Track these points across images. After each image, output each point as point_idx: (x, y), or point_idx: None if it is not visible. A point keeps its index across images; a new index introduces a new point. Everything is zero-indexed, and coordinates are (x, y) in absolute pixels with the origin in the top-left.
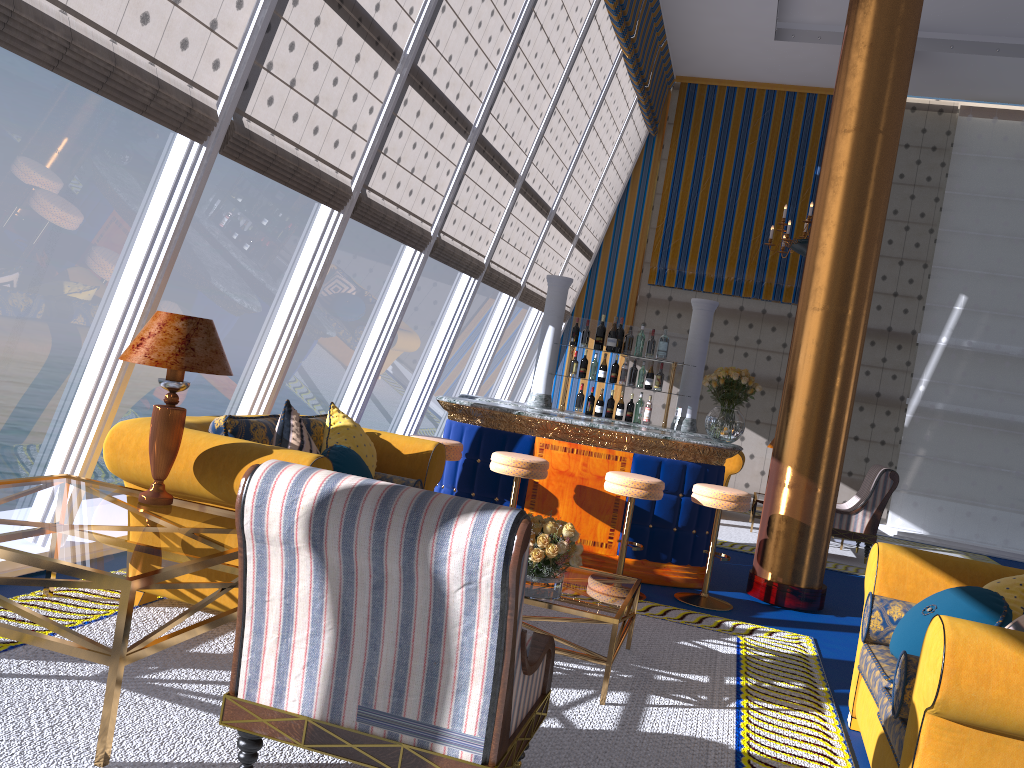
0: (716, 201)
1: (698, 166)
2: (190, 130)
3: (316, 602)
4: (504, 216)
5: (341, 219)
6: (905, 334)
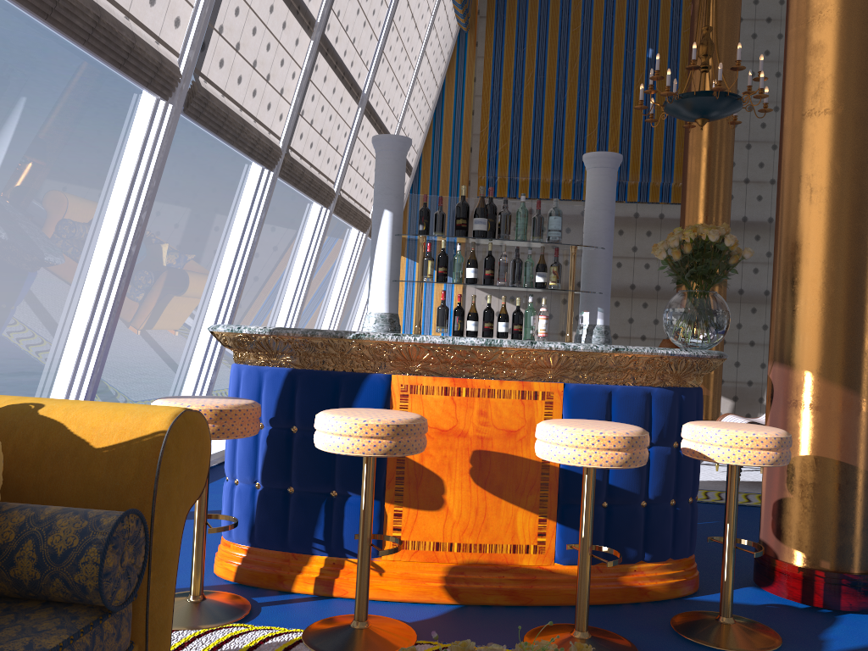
0: (543, 97)
1: (519, 60)
2: None
3: None
4: (301, 80)
5: None
6: (762, 223)
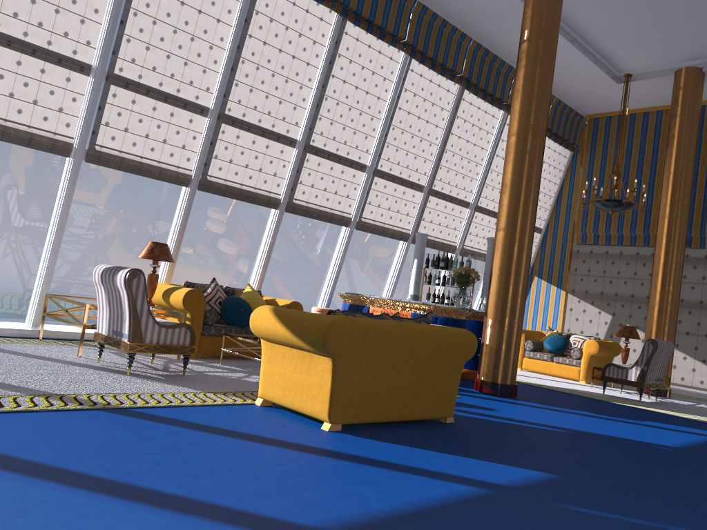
0: None
1: (602, 167)
2: (180, 183)
3: (105, 300)
4: (418, 208)
5: (278, 212)
6: None
